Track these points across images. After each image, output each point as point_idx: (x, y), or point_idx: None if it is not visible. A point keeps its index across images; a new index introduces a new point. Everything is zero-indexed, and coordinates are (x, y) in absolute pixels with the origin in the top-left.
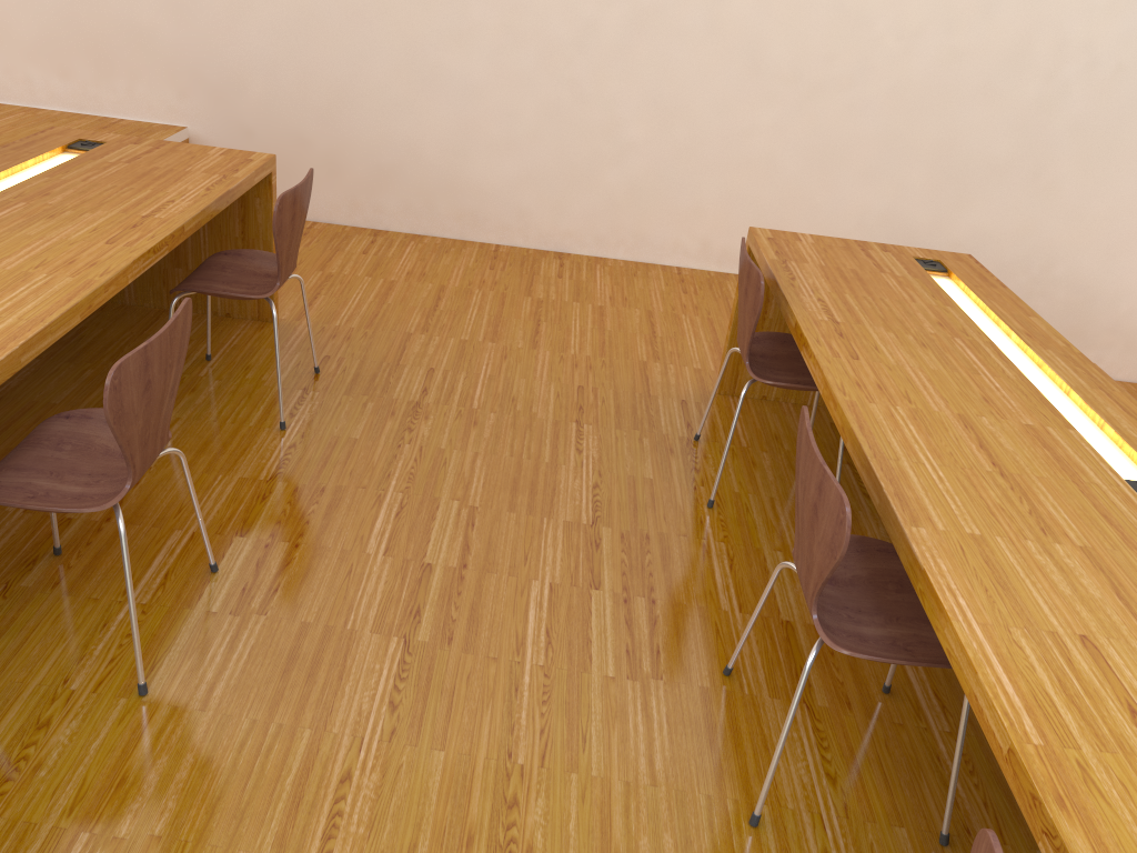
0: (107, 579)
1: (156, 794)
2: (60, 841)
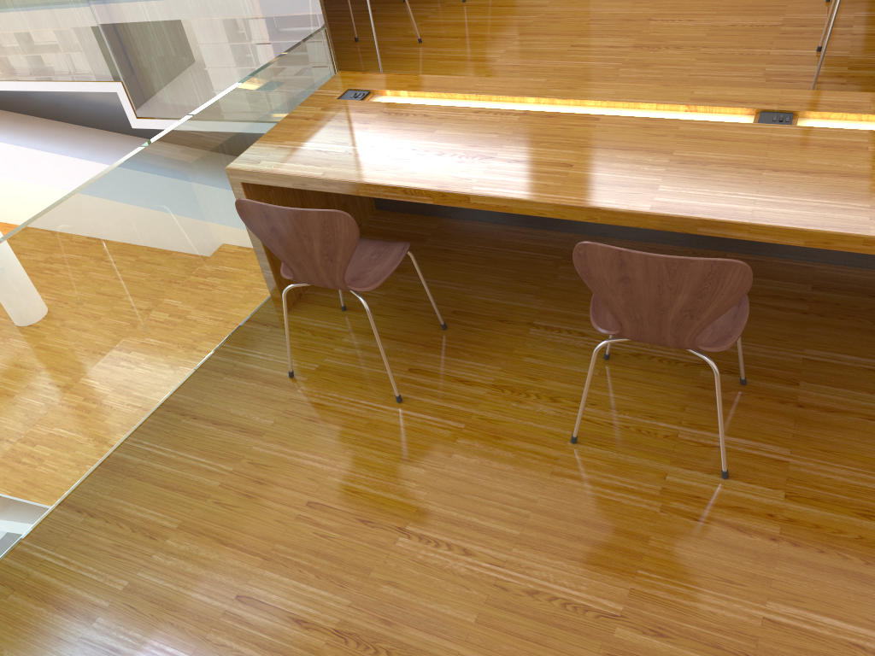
0: (710, 413)
1: (482, 453)
2: (461, 417)
